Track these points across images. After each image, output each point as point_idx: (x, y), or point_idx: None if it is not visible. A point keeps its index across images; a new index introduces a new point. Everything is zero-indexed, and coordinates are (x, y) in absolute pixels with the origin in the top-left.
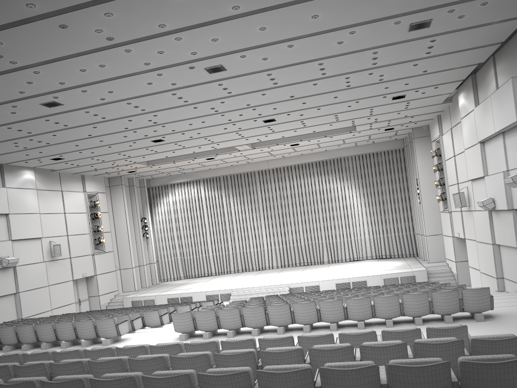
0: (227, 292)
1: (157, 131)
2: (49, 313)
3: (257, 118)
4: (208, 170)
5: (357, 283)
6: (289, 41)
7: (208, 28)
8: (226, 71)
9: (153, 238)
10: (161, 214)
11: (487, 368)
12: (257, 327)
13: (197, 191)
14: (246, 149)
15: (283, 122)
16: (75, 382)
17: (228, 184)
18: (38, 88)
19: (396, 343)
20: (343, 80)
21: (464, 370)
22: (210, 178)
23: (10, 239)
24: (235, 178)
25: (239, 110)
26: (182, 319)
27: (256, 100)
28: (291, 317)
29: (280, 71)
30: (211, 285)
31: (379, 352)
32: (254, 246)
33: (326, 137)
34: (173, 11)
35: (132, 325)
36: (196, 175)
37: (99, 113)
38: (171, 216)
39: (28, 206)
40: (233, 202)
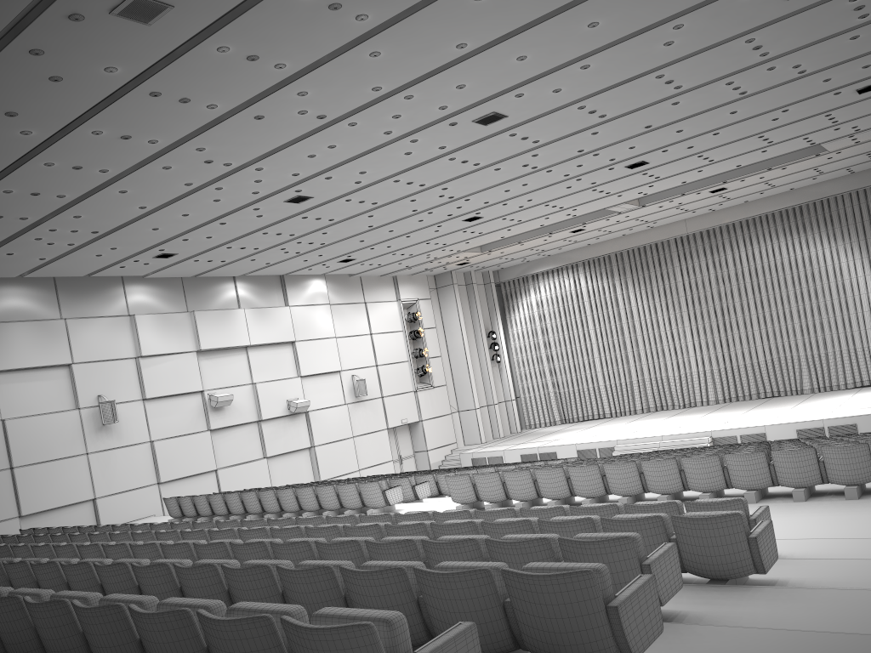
0: (610, 445)
1: (462, 207)
2: (356, 475)
3: (613, 166)
4: (586, 247)
5: (837, 429)
6: (577, 62)
7: (440, 76)
8: (508, 117)
9: (508, 362)
10: (521, 324)
11: (582, 547)
12: (557, 498)
13: (573, 282)
14: (630, 210)
15: (664, 162)
16: (218, 546)
17: (624, 265)
18: (271, 185)
19: (577, 518)
20: (724, 87)
21: (563, 548)
22: (593, 259)
23: (299, 376)
24: (635, 255)
25: (570, 160)
26: (457, 484)
27: (590, 143)
28: (604, 484)
29: (597, 99)
30: (592, 433)
31: (557, 529)
32: (673, 367)
33: (773, 169)
34: (379, 71)
35: (414, 492)
36: (568, 256)
37: (365, 199)
38: (535, 326)
39: (319, 328)
40: (634, 295)
